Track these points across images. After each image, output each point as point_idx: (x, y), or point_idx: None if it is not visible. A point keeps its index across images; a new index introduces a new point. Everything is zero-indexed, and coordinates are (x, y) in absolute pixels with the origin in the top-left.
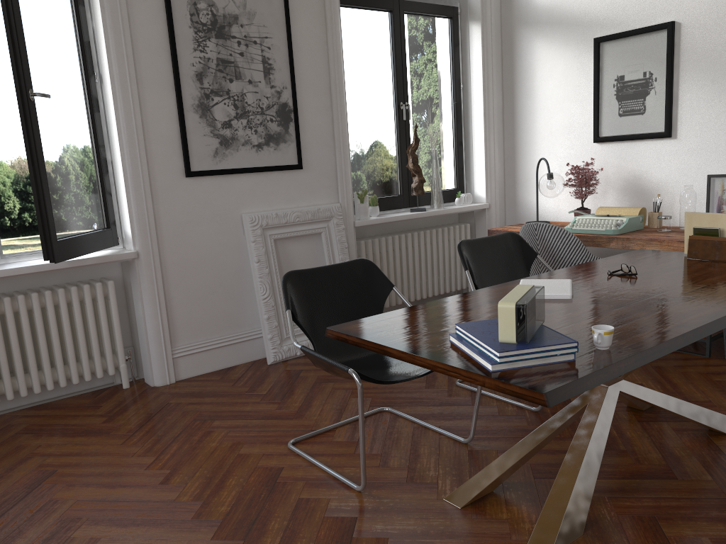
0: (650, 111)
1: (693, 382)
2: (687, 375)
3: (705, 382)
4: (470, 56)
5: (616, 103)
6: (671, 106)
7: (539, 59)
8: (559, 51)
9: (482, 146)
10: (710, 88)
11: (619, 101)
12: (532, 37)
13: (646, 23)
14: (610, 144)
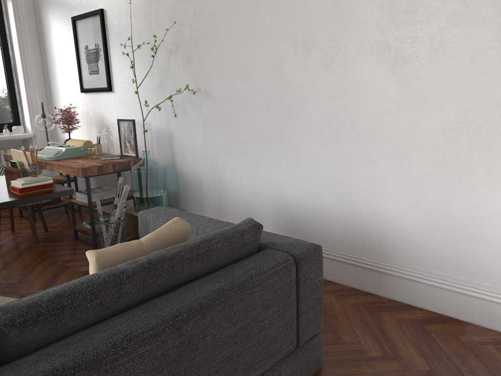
0: (101, 72)
1: (49, 267)
2: (56, 262)
3: (57, 267)
4: (10, 24)
5: (87, 65)
6: (108, 69)
7: (53, 30)
8: (60, 24)
9: (24, 91)
10: (123, 58)
11: (88, 64)
12: (48, 13)
13: (92, 9)
14: (89, 94)
